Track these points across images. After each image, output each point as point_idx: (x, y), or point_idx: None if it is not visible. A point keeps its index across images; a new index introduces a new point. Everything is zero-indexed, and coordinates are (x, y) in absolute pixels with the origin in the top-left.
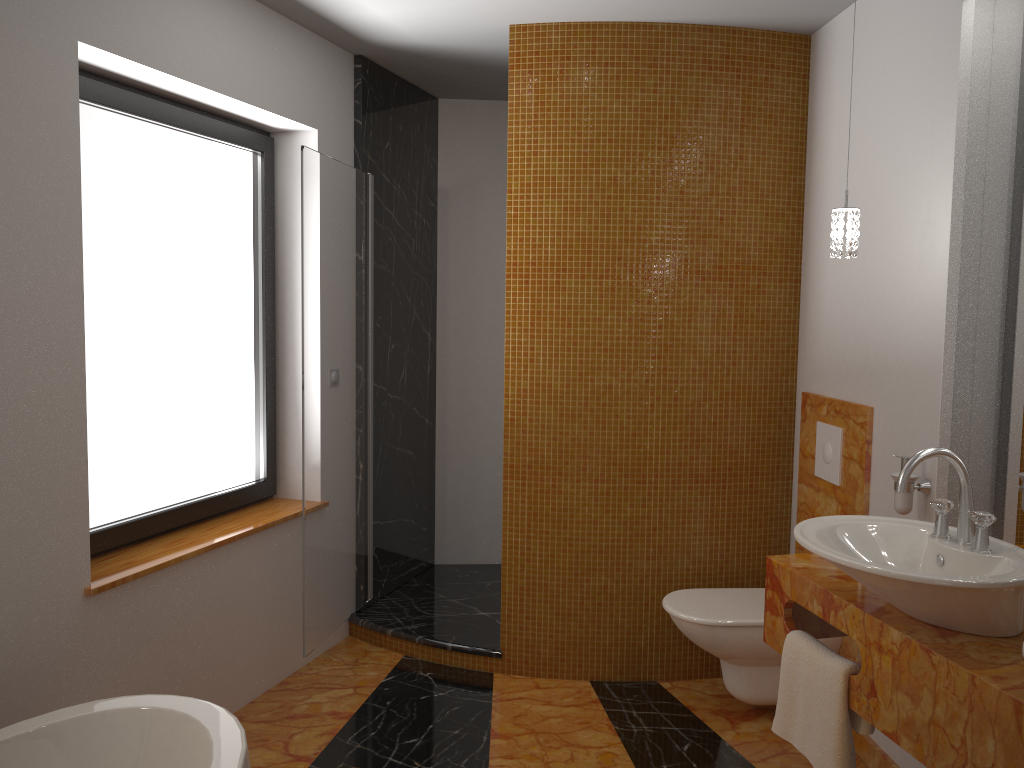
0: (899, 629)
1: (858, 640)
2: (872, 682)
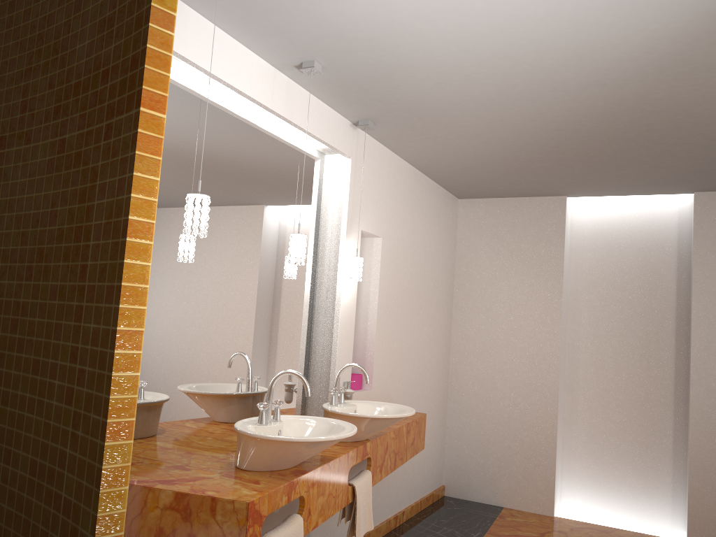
0: (317, 466)
1: (304, 492)
2: (309, 508)
